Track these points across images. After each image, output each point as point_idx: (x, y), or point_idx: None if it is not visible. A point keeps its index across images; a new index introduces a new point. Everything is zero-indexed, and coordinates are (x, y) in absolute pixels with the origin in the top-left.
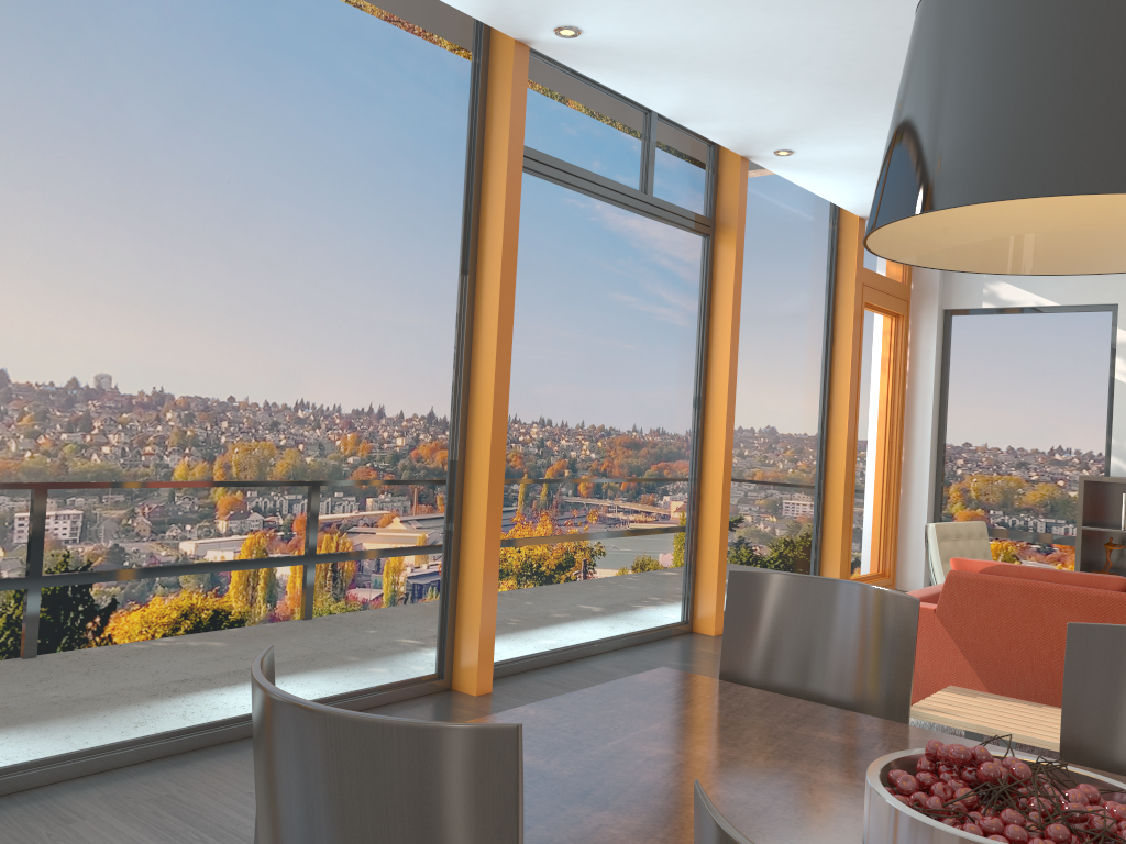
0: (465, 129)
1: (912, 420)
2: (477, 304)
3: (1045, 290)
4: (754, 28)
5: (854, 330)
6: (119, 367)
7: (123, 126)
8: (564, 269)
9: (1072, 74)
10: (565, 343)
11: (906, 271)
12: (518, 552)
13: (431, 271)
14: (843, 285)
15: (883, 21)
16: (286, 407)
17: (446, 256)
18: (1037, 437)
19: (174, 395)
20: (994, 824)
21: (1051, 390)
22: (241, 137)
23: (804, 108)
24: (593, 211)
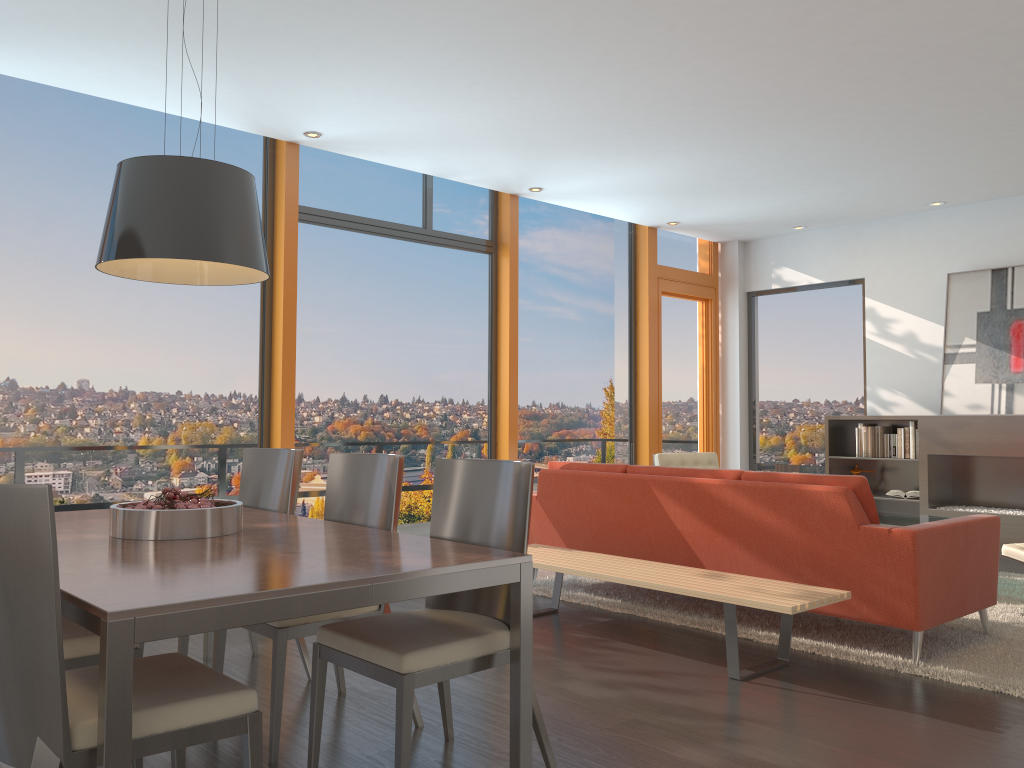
0: (260, 201)
1: (725, 382)
2: (274, 315)
3: (814, 271)
4: (421, 121)
5: (650, 313)
6: (9, 366)
7: (7, 228)
8: (353, 287)
9: (115, 215)
10: (357, 337)
11: (712, 264)
12: (323, 480)
13: (237, 296)
14: (641, 279)
15: (495, 110)
16: (127, 386)
17: (249, 285)
18: (817, 389)
19: (47, 381)
20: (137, 506)
21: (825, 350)
22: (87, 226)
23: (512, 161)
24: (377, 245)
